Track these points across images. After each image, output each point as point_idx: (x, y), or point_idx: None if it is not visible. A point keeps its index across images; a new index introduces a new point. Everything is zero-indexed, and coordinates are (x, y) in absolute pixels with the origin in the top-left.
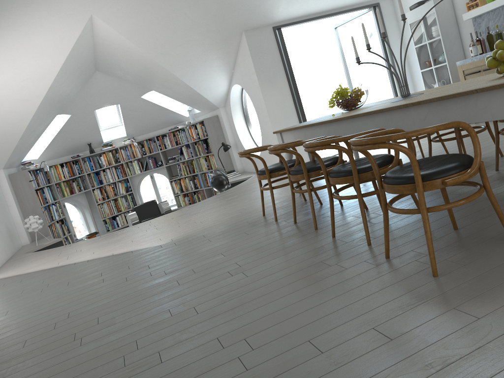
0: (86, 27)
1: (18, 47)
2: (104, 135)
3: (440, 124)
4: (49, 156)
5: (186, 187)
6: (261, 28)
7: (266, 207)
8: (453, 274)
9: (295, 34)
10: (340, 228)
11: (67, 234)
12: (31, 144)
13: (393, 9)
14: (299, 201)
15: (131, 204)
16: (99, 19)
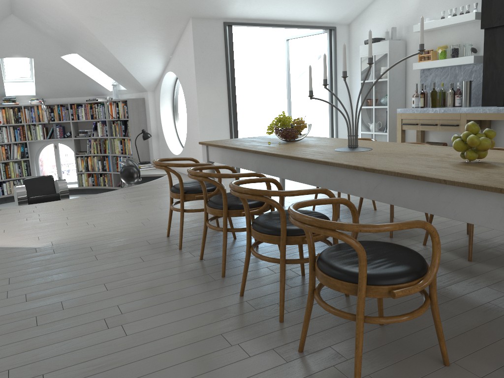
0: None
1: None
2: (8, 88)
3: (404, 223)
4: None
5: (92, 167)
6: (211, 20)
7: (172, 225)
8: None
9: (244, 30)
10: (251, 282)
11: None
12: None
13: (348, 37)
14: None
15: (24, 173)
16: None
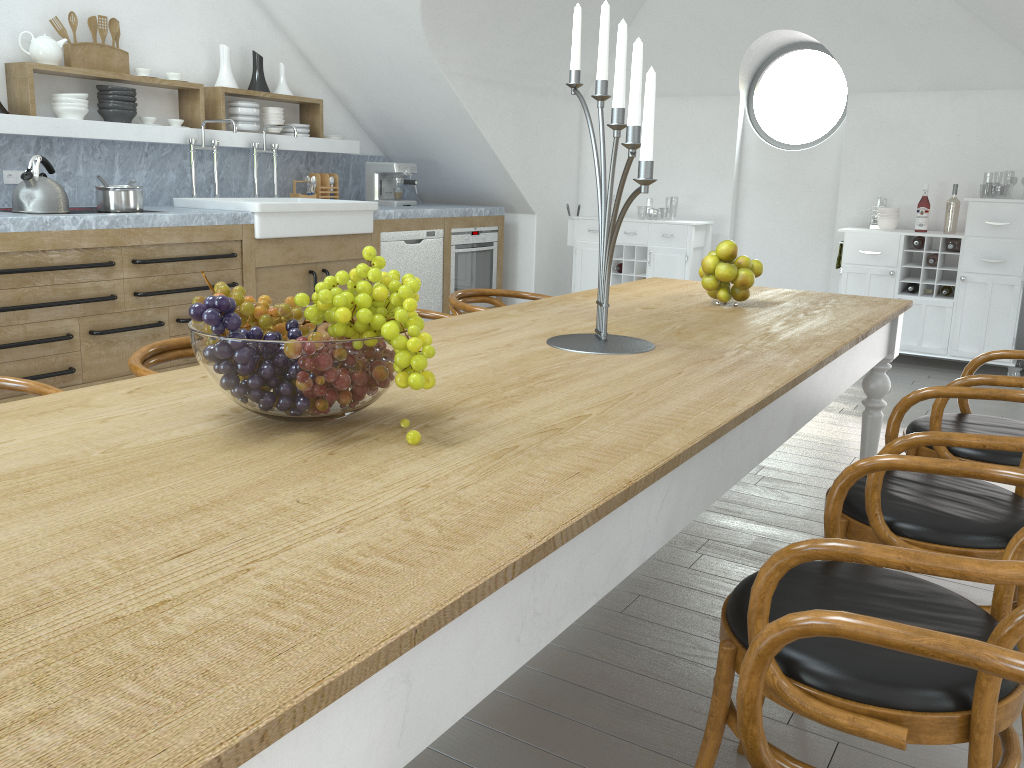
0: None
1: None
2: None
3: None
4: None
5: None
6: None
7: None
8: None
9: None
10: (950, 767)
11: None
12: None
13: None
14: None
15: None
16: None
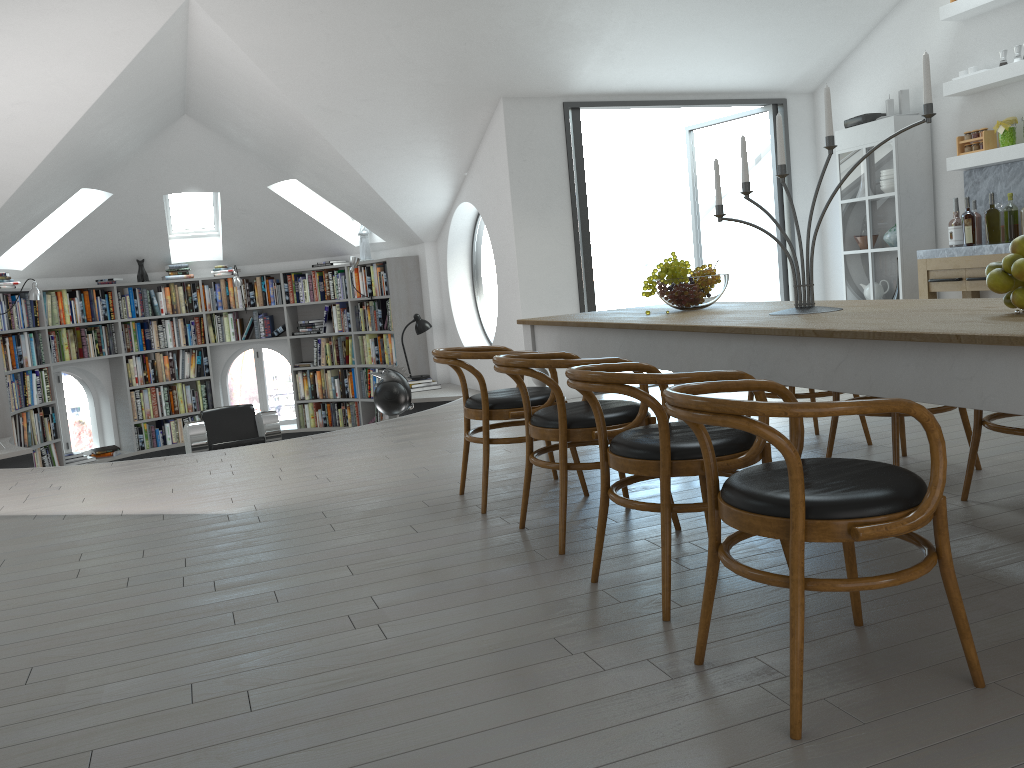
0: (174, 22)
1: (18, 32)
2: (176, 248)
3: (869, 401)
4: (50, 270)
5: (324, 390)
6: (540, 100)
7: (470, 476)
8: (835, 742)
9: (611, 124)
10: (613, 562)
11: (51, 440)
12: (14, 238)
13: (812, 117)
14: (543, 477)
15: (202, 403)
16: (204, 11)
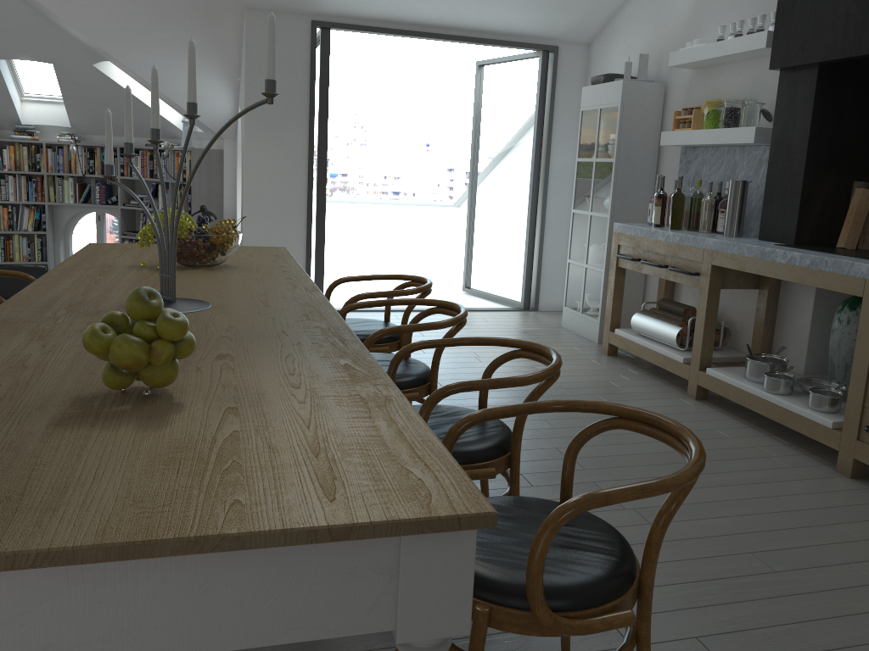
0: None
1: None
2: (28, 111)
3: None
4: None
5: None
6: (286, 15)
7: None
8: None
9: None
10: None
11: None
12: None
13: (584, 69)
14: None
15: (38, 255)
16: None
